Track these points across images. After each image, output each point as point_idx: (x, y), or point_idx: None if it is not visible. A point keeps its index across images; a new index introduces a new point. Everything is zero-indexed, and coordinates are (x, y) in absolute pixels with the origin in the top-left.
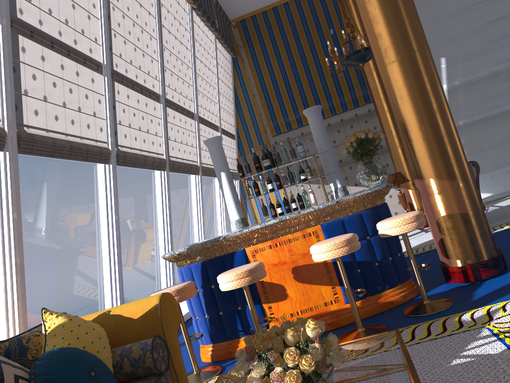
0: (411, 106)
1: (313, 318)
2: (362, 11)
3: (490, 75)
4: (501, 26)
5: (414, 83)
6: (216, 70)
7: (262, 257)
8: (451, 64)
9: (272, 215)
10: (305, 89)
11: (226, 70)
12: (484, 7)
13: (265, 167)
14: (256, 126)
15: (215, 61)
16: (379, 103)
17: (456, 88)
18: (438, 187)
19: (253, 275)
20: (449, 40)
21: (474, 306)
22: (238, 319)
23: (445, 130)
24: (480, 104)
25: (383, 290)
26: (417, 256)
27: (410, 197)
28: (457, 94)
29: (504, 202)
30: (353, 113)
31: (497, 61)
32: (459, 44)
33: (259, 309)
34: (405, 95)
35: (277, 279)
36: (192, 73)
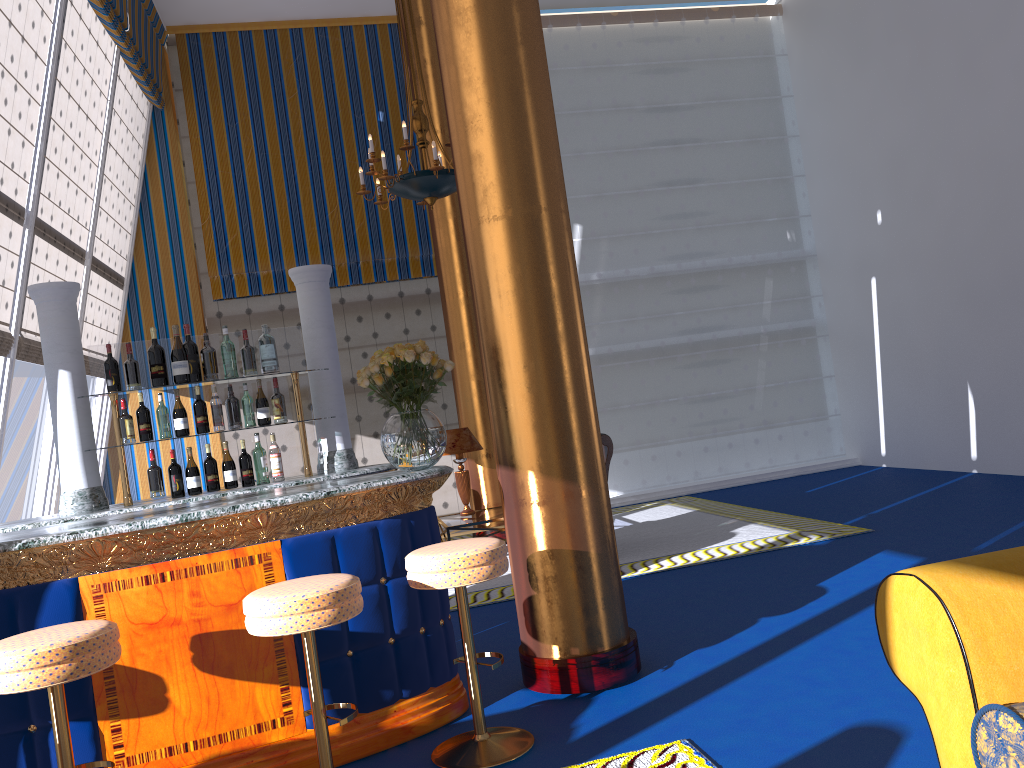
0: (516, 317)
1: (223, 760)
2: (453, 98)
3: (652, 277)
4: (681, 196)
5: (530, 272)
6: (107, 125)
7: (121, 604)
8: (591, 241)
9: (172, 490)
10: (305, 216)
11: (132, 130)
12: (660, 154)
13: (175, 377)
14: (181, 270)
15: (108, 104)
16: (451, 284)
17: (593, 286)
18: (541, 491)
19: (82, 659)
20: (594, 196)
21: (574, 756)
22: (24, 758)
23: (572, 379)
24: (628, 326)
25: (395, 701)
26: (474, 611)
27: (479, 481)
28: (593, 298)
29: (641, 513)
30: (396, 290)
31: (666, 255)
32: (610, 207)
33: (87, 735)
34: (509, 293)
35: (150, 661)
36: (42, 115)
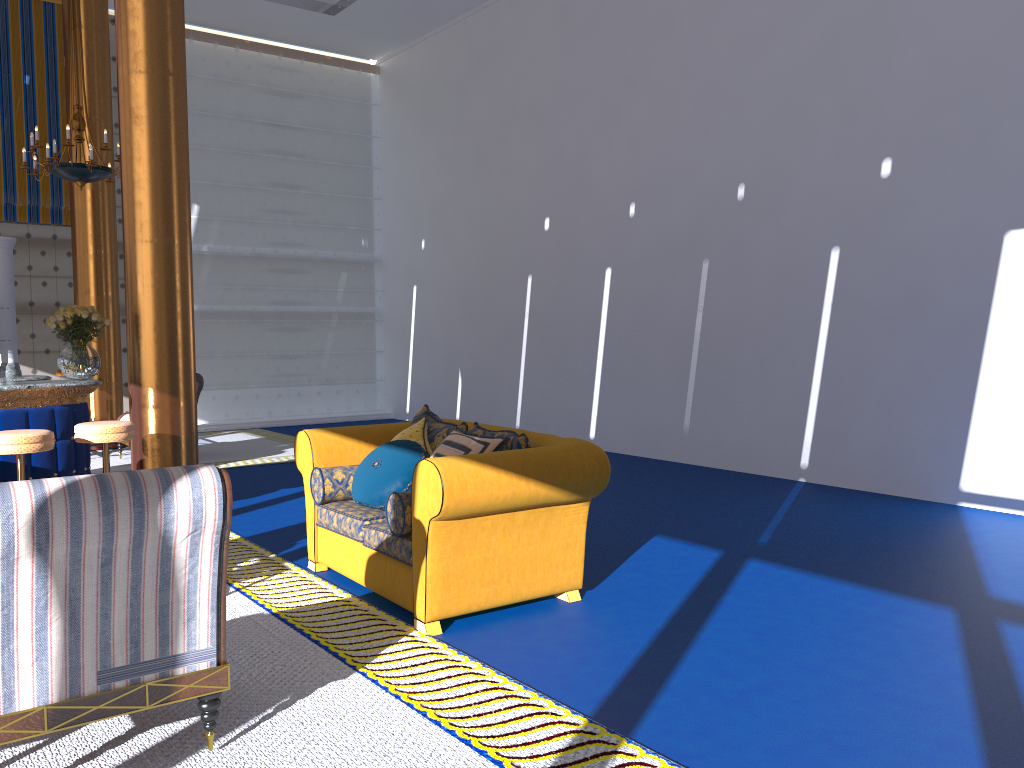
0: (153, 300)
1: None
2: (127, 164)
3: (253, 257)
4: (284, 197)
5: (165, 276)
6: None
7: None
8: (206, 219)
9: None
10: None
11: None
12: (272, 161)
13: None
14: None
15: None
16: (83, 241)
17: (203, 256)
18: (156, 400)
19: None
20: (213, 184)
21: None
22: None
23: (182, 339)
24: (228, 292)
25: None
26: None
27: (90, 399)
28: (202, 265)
29: (220, 437)
30: (25, 231)
31: (266, 241)
32: (225, 196)
33: None
34: (150, 285)
35: None
36: None
